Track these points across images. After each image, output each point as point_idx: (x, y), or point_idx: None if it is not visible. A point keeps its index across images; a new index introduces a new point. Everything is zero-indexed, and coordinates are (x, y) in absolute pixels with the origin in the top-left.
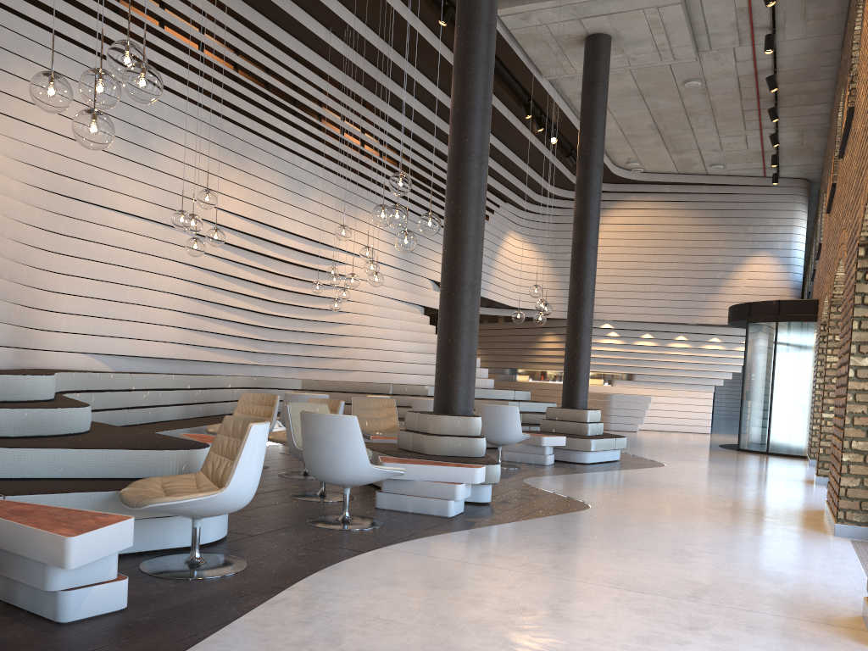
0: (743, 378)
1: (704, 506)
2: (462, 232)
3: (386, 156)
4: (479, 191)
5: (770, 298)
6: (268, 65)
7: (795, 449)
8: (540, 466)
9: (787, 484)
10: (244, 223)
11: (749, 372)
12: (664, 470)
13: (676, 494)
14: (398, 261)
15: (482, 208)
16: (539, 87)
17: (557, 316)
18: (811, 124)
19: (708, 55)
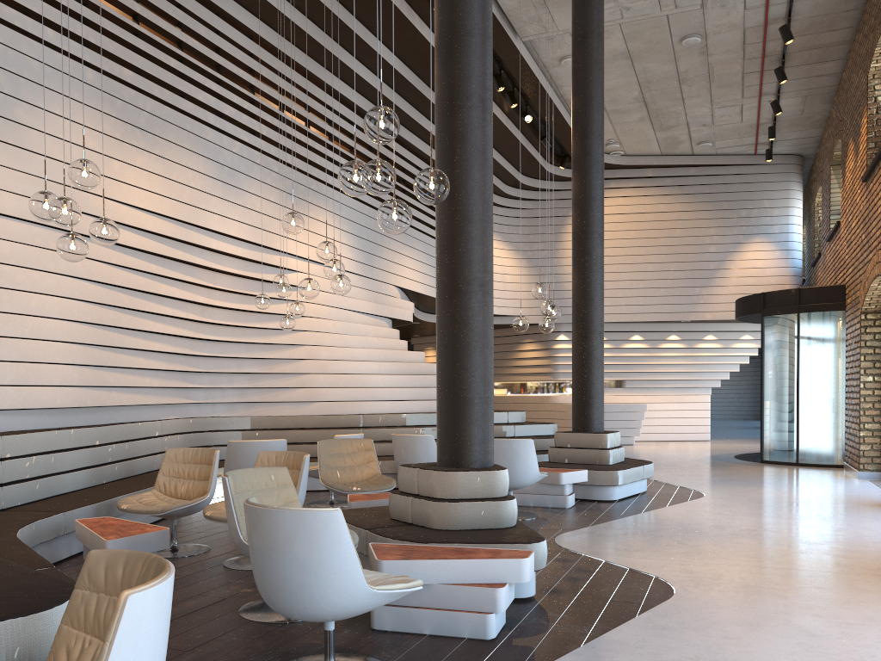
0: (762, 379)
1: (818, 569)
2: (464, 209)
3: (337, 140)
4: (484, 149)
5: (770, 288)
6: (180, 18)
7: (830, 458)
8: (561, 511)
9: (870, 513)
10: (160, 222)
11: (769, 372)
12: (710, 504)
13: (762, 547)
14: (359, 266)
15: (489, 173)
16: (514, 51)
17: (537, 321)
18: (817, 87)
19: (713, 1)
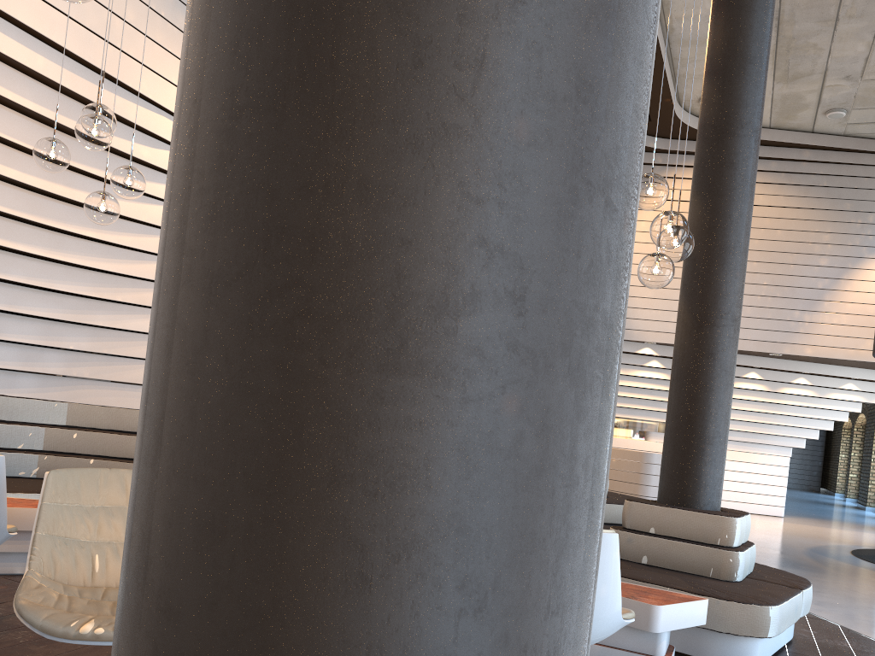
0: None
1: None
2: None
3: None
4: None
5: None
6: None
7: None
8: None
9: None
10: None
11: None
12: None
13: None
14: None
15: None
16: None
17: None
18: None
19: None
